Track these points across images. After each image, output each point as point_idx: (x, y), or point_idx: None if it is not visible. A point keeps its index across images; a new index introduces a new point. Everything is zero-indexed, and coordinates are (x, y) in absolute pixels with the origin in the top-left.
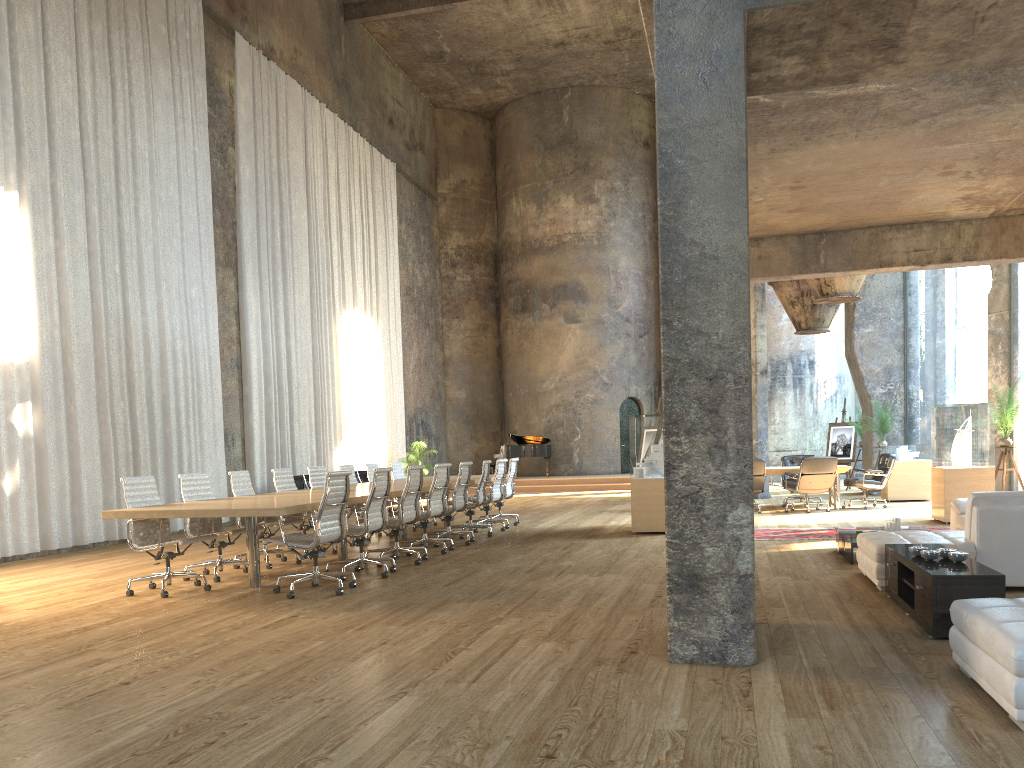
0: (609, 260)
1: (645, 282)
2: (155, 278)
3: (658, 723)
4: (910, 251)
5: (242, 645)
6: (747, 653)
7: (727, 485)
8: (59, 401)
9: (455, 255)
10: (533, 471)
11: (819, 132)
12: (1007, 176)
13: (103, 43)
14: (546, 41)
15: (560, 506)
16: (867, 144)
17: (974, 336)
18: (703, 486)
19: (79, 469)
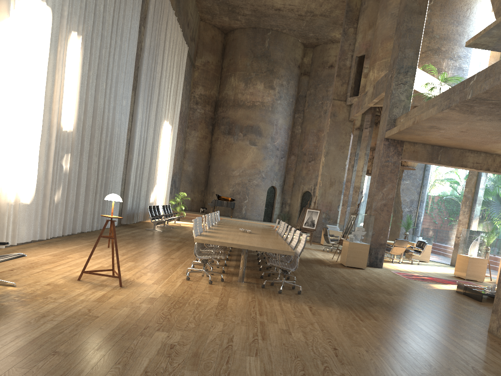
0: (274, 119)
1: (287, 132)
2: (114, 93)
3: None
4: (474, 163)
5: (331, 326)
6: None
7: None
8: (78, 155)
9: (198, 98)
10: (221, 213)
11: None
12: None
13: None
14: (272, 6)
15: None
16: None
17: None
18: None
19: (79, 192)
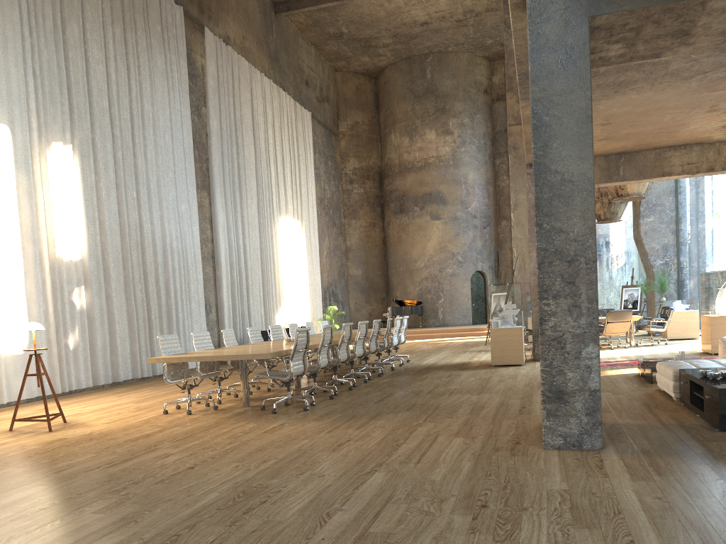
0: (461, 175)
1: (487, 189)
2: (158, 199)
3: (548, 485)
4: (684, 164)
5: (255, 443)
6: (596, 442)
7: (581, 331)
8: (101, 285)
9: (352, 174)
10: (410, 324)
11: (624, 87)
12: None
13: (121, 40)
14: (414, 22)
15: (434, 348)
16: (657, 93)
17: (724, 220)
18: (565, 332)
19: (115, 330)
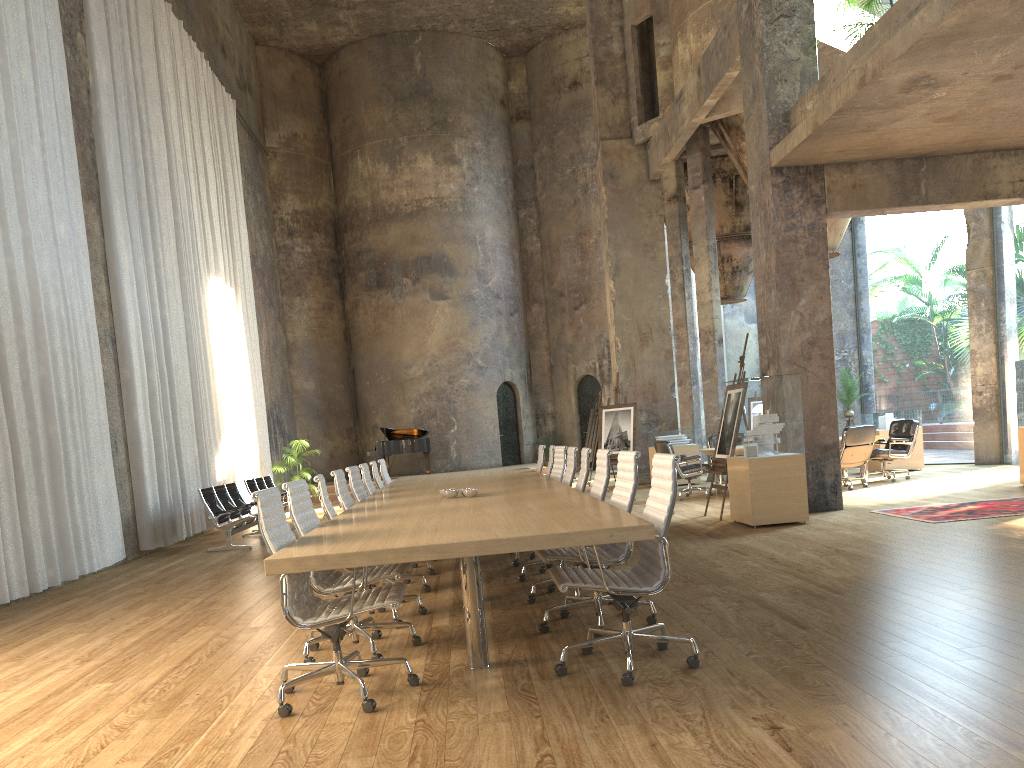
0: (475, 229)
1: (512, 255)
2: (16, 201)
3: None
4: (1015, 181)
5: None
6: None
7: None
8: None
9: (292, 222)
10: (403, 470)
11: None
12: None
13: None
14: None
15: None
16: None
17: None
18: None
19: None
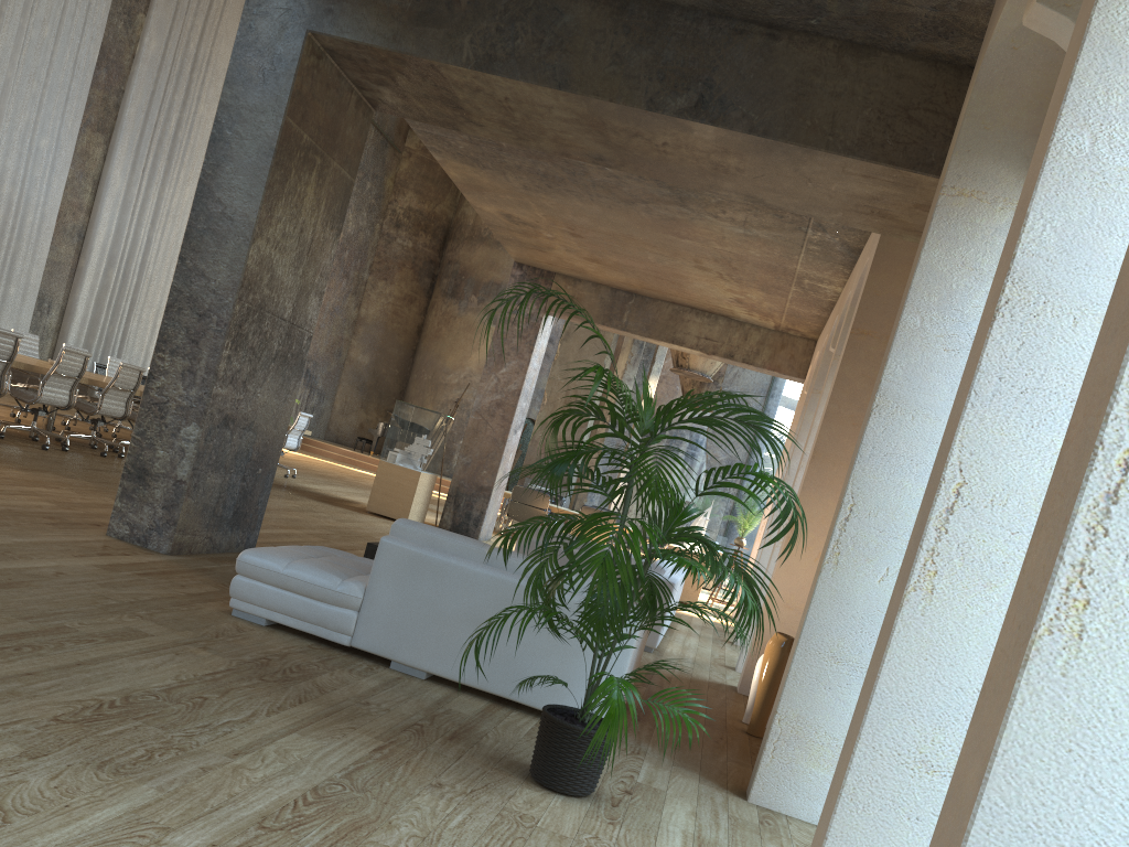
0: None
1: None
2: None
3: None
4: (701, 337)
5: None
6: (164, 544)
7: (188, 404)
8: None
9: (403, 216)
10: None
11: (555, 183)
12: (758, 290)
13: None
14: None
15: None
16: (607, 211)
17: None
18: (171, 400)
19: None
